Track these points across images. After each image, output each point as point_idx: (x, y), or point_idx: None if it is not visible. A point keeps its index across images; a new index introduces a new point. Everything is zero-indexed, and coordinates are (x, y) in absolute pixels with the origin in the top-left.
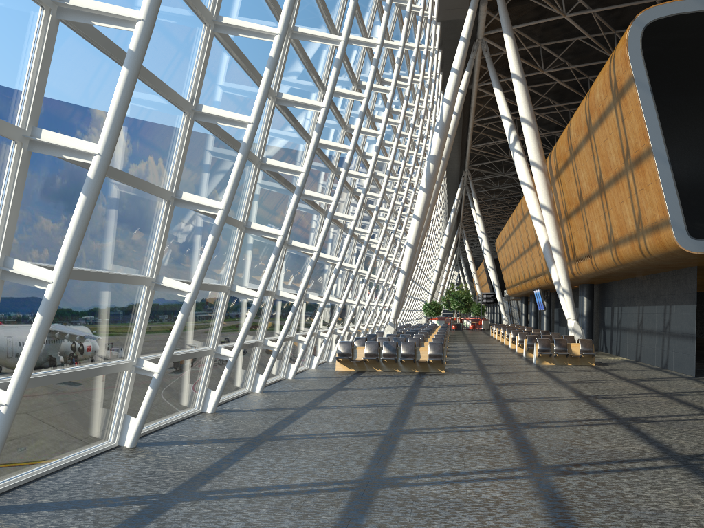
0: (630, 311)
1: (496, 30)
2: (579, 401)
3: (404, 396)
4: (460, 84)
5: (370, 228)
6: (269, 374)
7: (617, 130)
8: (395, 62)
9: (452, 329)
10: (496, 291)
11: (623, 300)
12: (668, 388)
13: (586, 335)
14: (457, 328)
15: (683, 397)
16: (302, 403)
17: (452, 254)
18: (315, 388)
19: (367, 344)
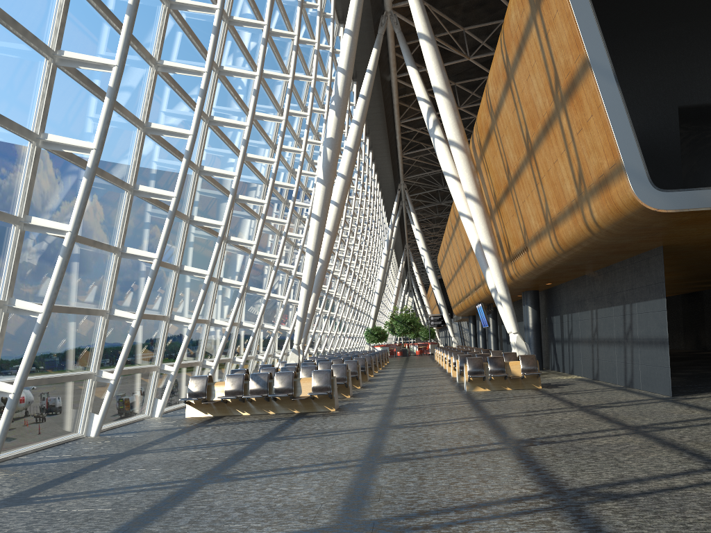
0: (582, 317)
1: (407, 1)
2: (502, 452)
3: (222, 461)
4: (368, 64)
5: (224, 219)
6: (3, 437)
7: (541, 55)
8: (257, 6)
9: (398, 356)
10: (443, 312)
11: (573, 305)
12: (640, 418)
13: (533, 351)
14: (403, 354)
15: (665, 434)
16: (13, 492)
17: (400, 277)
18: (97, 454)
19: (228, 378)
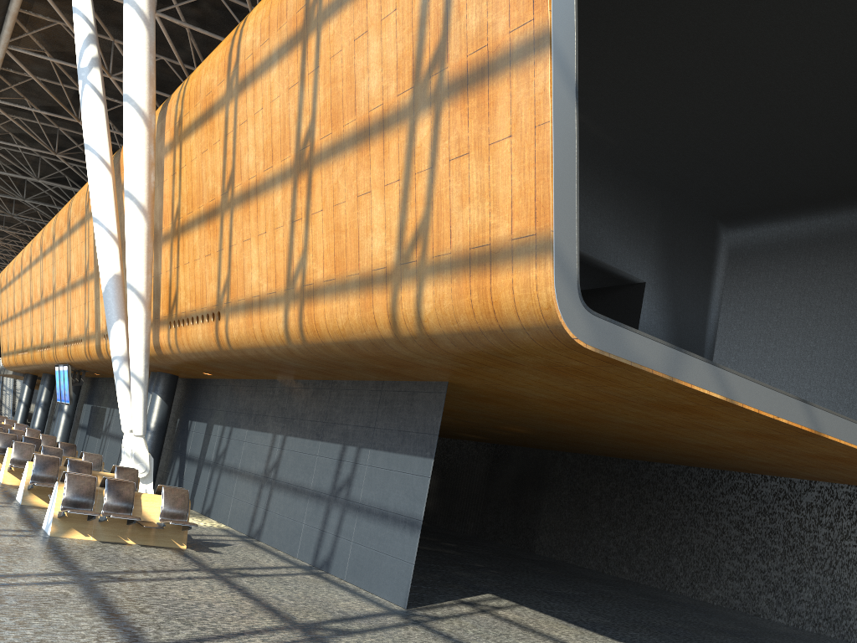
0: (253, 439)
1: None
2: None
3: None
4: None
5: None
6: None
7: (417, 3)
8: None
9: None
10: None
11: (239, 416)
12: None
13: None
14: None
15: None
16: None
17: None
18: None
19: None
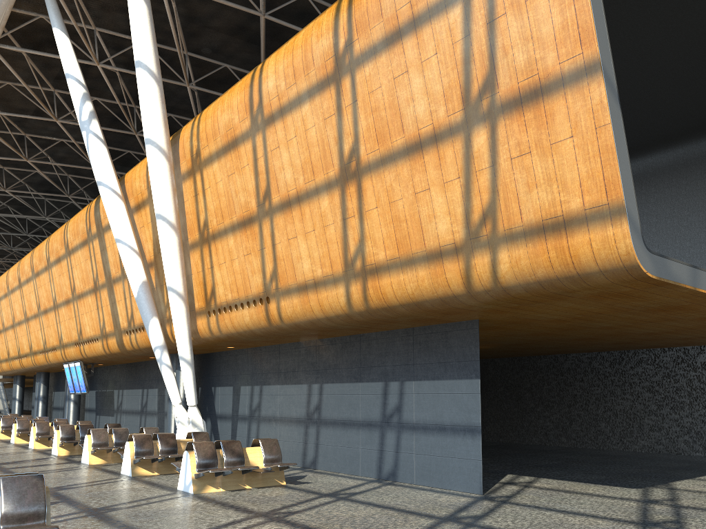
0: (286, 391)
1: None
2: None
3: None
4: None
5: None
6: None
7: (459, 47)
8: None
9: None
10: None
11: (267, 375)
12: None
13: None
14: None
15: None
16: None
17: None
18: None
19: None
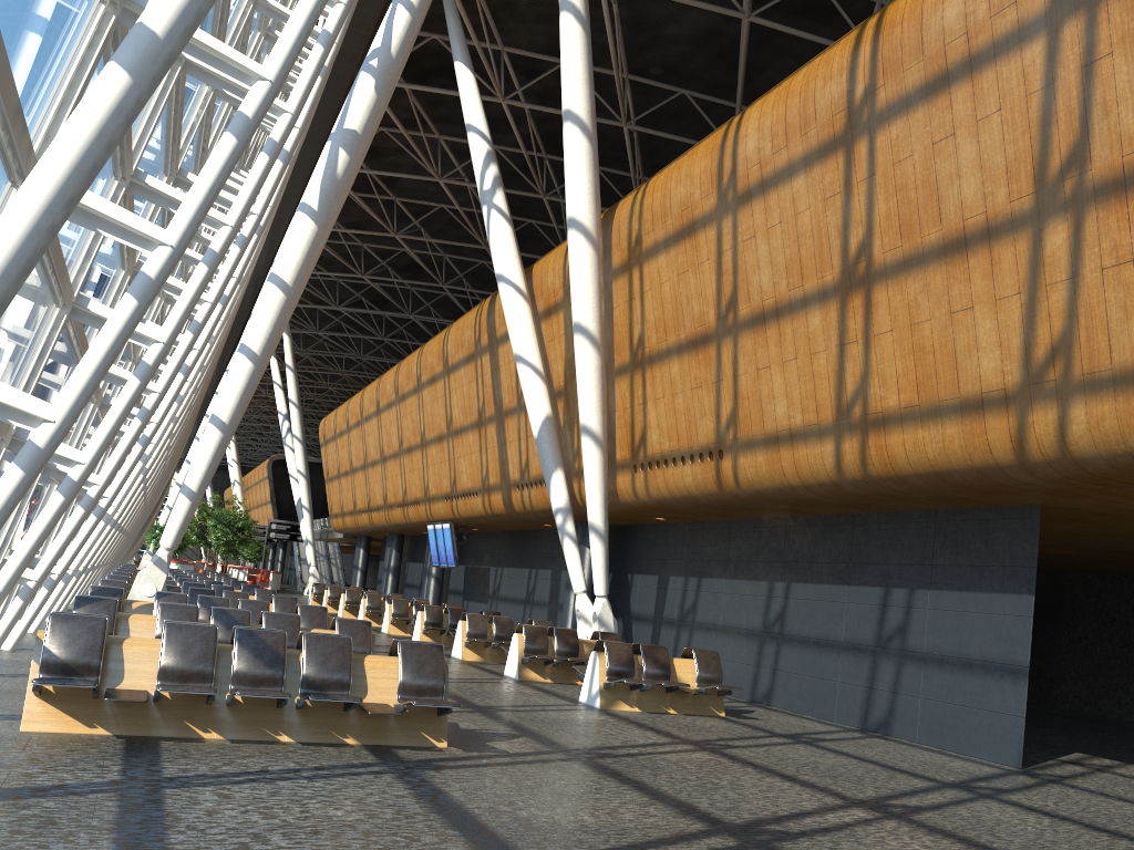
0: (736, 589)
1: None
2: None
3: None
4: None
5: (236, 210)
6: None
7: (1035, 102)
8: None
9: None
10: (305, 520)
11: (709, 564)
12: None
13: None
14: None
15: None
16: None
17: None
18: None
19: (172, 634)
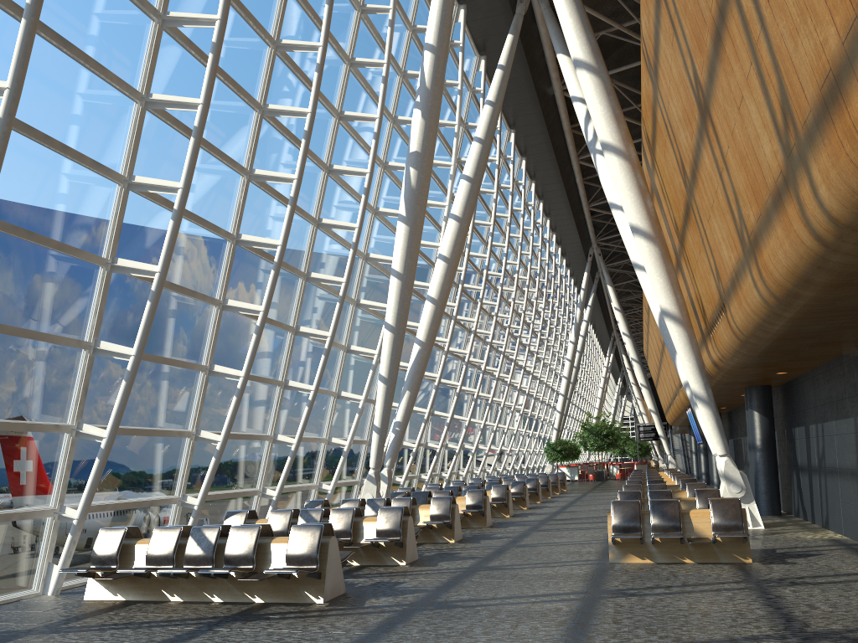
0: (840, 430)
1: None
2: None
3: None
4: (500, 57)
5: (161, 261)
6: None
7: None
8: None
9: (590, 480)
10: (654, 420)
11: (825, 408)
12: None
13: (764, 484)
14: (598, 477)
15: None
16: None
17: (606, 374)
18: None
19: (155, 534)
